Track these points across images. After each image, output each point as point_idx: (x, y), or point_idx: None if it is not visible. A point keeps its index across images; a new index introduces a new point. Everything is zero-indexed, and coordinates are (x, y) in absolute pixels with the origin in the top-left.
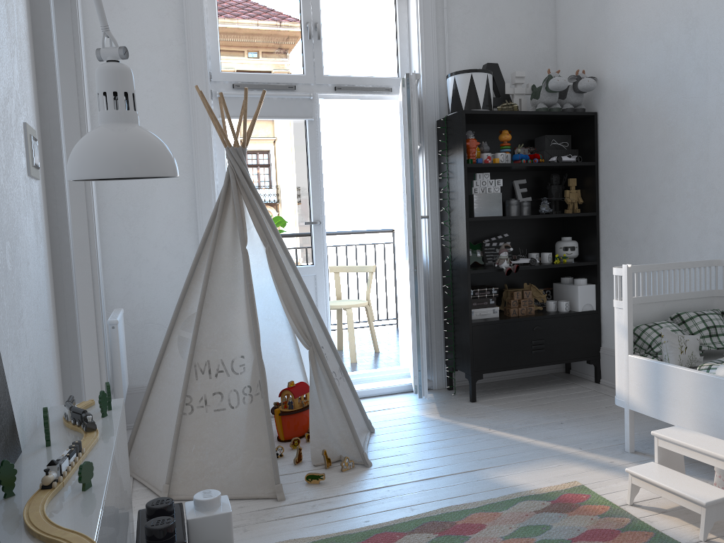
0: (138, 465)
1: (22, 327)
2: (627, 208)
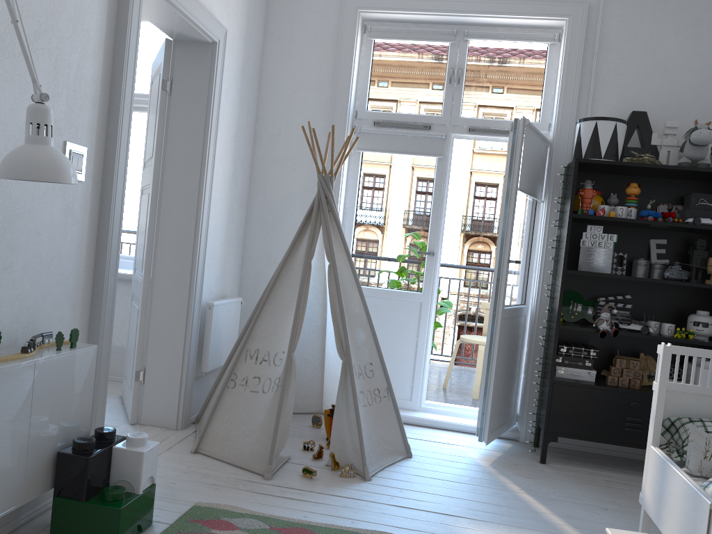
0: (204, 422)
1: (8, 274)
2: None
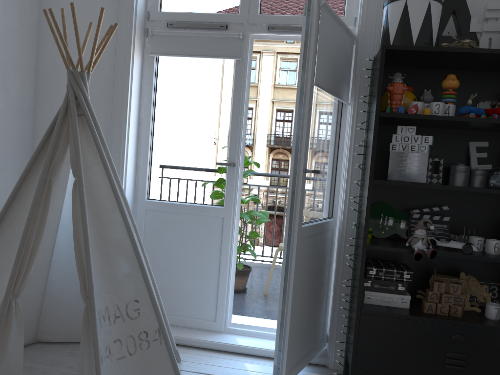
0: None
1: None
2: None
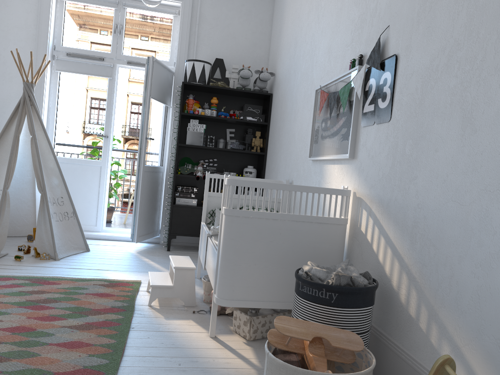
0: None
1: None
2: (272, 151)
